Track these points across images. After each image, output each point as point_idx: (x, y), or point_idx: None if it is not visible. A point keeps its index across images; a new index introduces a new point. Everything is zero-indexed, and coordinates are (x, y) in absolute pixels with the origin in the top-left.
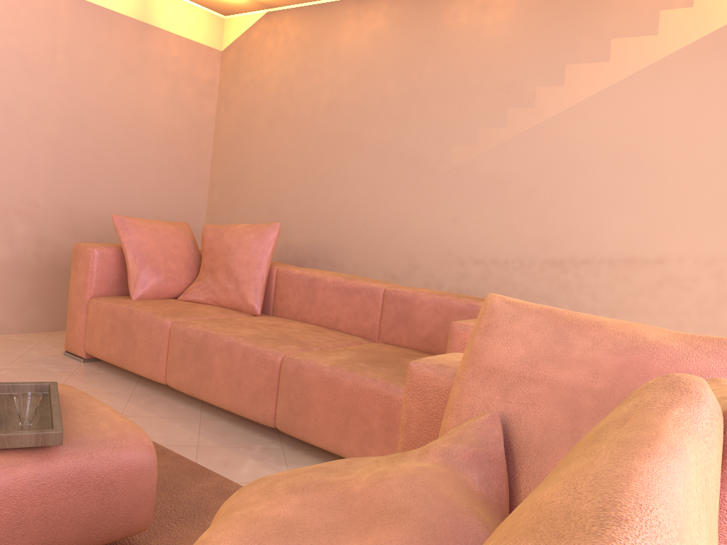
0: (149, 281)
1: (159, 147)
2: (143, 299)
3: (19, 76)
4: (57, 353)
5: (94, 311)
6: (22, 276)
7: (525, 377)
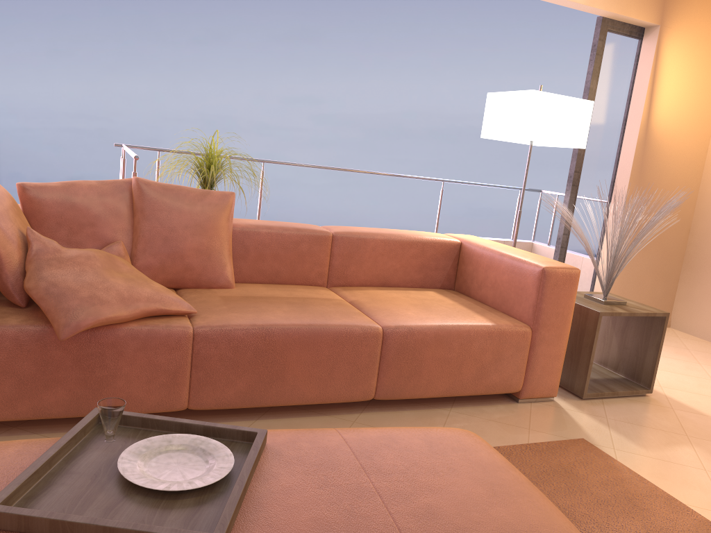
0: None
1: None
2: None
3: None
4: None
5: None
6: None
7: (6, 210)
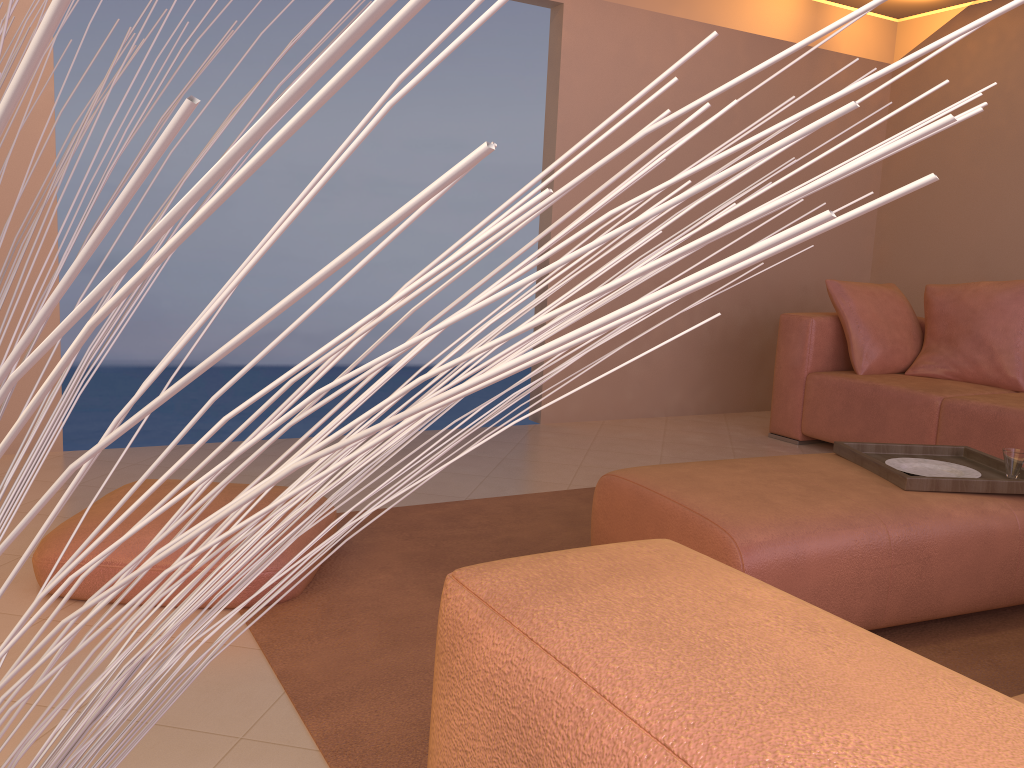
0: (875, 353)
1: (824, 194)
2: (869, 374)
3: (701, 134)
4: (758, 434)
5: (816, 388)
6: (698, 352)
7: None
